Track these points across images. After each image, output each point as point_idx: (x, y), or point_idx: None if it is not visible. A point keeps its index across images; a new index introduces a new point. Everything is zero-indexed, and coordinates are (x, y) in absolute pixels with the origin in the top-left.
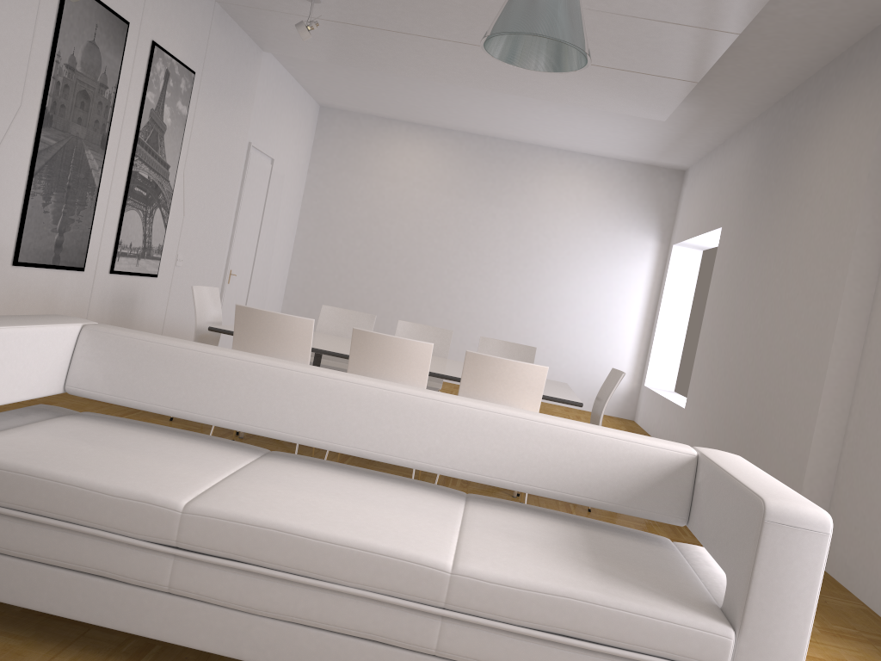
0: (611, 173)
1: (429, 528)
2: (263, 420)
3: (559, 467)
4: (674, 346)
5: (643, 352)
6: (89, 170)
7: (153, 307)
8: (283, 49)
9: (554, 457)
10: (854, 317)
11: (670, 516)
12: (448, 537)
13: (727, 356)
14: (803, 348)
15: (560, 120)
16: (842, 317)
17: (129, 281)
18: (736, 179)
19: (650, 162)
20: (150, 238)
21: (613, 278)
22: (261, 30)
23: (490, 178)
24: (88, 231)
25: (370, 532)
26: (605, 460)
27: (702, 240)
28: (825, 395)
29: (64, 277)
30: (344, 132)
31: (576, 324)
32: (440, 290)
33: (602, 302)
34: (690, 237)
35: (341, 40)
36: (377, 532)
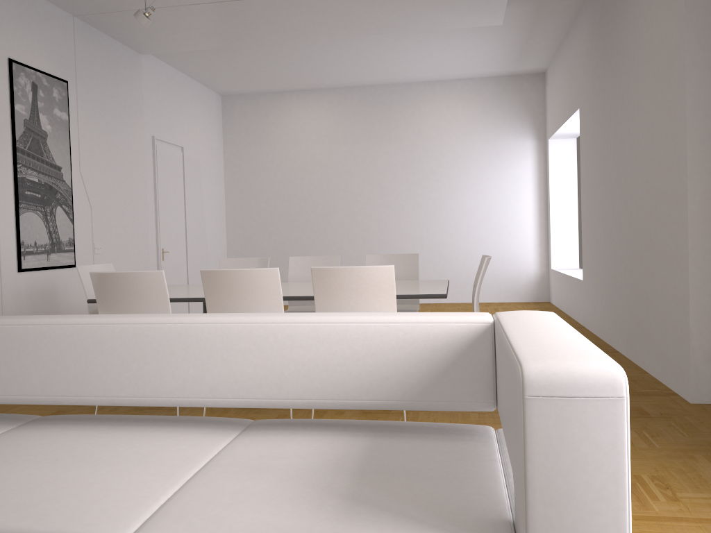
0: (480, 91)
1: (143, 484)
2: (5, 387)
3: (333, 371)
4: (570, 228)
5: (544, 240)
6: None
7: (79, 294)
8: (155, 47)
9: (325, 360)
10: (704, 147)
11: (474, 403)
12: (160, 493)
13: (605, 222)
14: (663, 193)
15: (417, 52)
16: (691, 150)
17: (44, 276)
18: (581, 61)
19: (512, 72)
20: (56, 234)
21: (502, 181)
22: (127, 34)
23: (377, 121)
24: None
25: (39, 510)
26: (384, 352)
27: (570, 127)
28: (692, 233)
29: None
30: (246, 112)
31: (479, 229)
32: (356, 226)
33: (498, 204)
34: (559, 128)
35: (193, 23)
36: (50, 508)
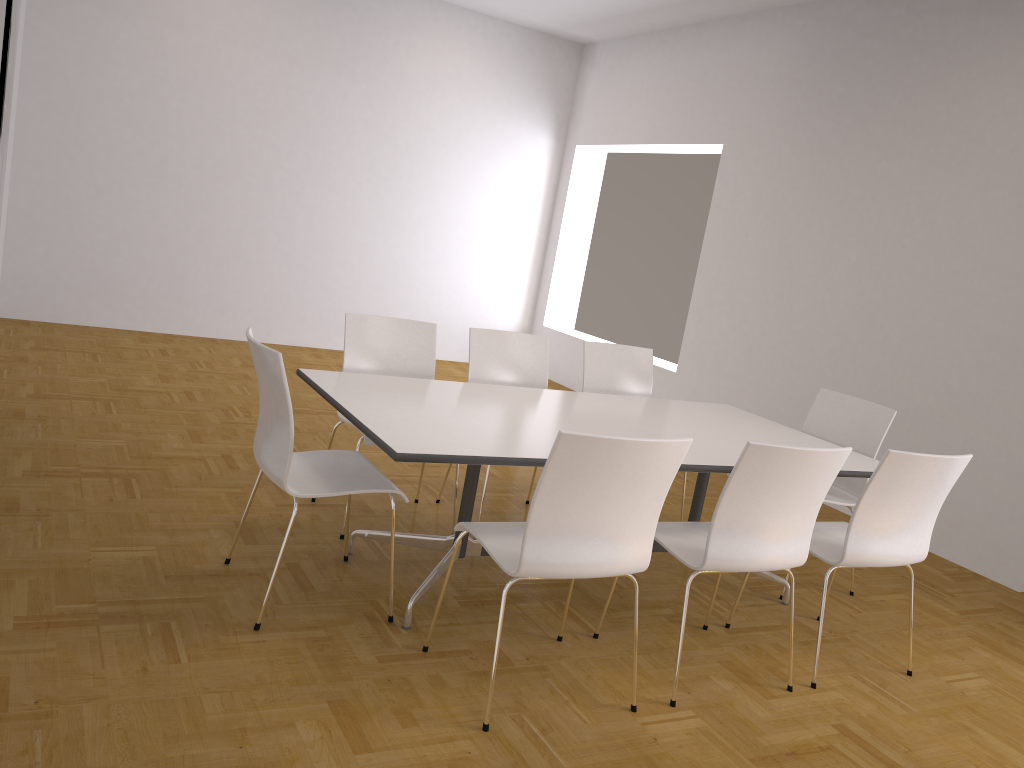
0: (499, 41)
1: None
2: None
3: None
4: (576, 274)
5: (535, 282)
6: None
7: None
8: None
9: None
10: None
11: None
12: None
13: (786, 322)
14: (1003, 341)
15: None
16: None
17: None
18: (752, 84)
19: (551, 30)
20: None
21: (501, 188)
22: None
23: (338, 36)
24: None
25: None
26: None
27: (642, 147)
28: None
29: None
30: None
31: (457, 252)
32: (271, 210)
33: (489, 220)
34: (628, 143)
35: None
36: None
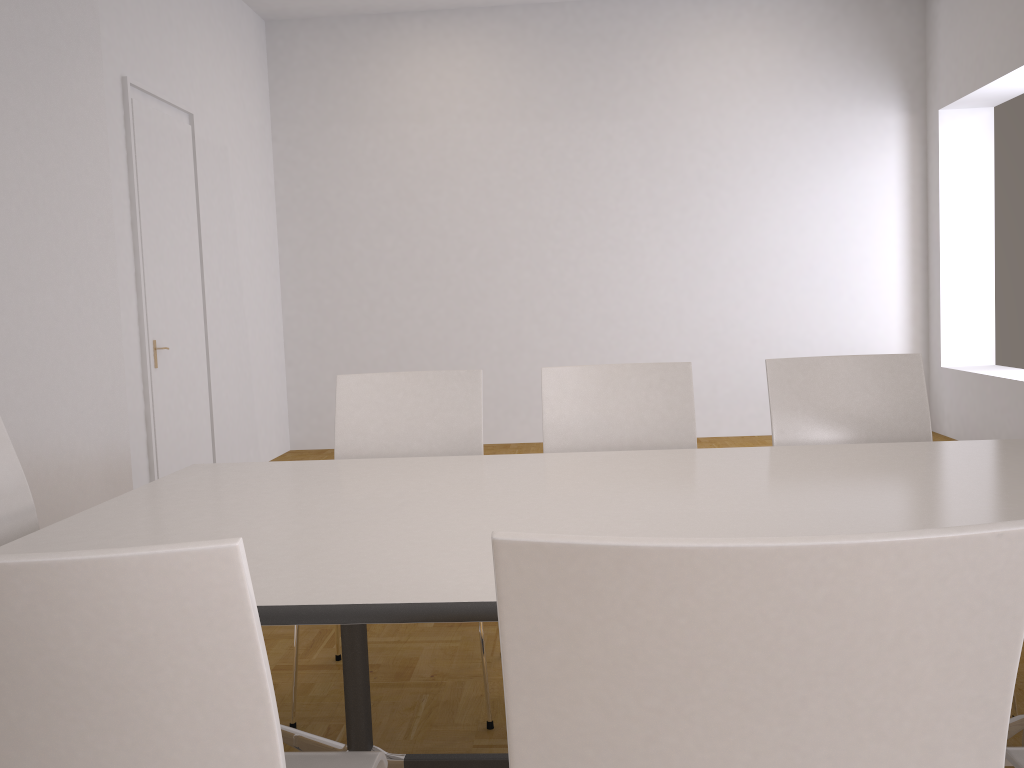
0: (796, 13)
1: None
2: None
3: None
4: (980, 286)
5: (920, 310)
6: None
7: None
8: None
9: None
10: None
11: None
12: None
13: None
14: None
15: None
16: None
17: None
18: None
19: None
20: None
21: (840, 196)
22: None
23: (588, 74)
24: None
25: None
26: None
27: None
28: None
29: None
30: (317, 56)
31: (793, 291)
32: (548, 288)
33: (831, 241)
34: (999, 76)
35: None
36: None
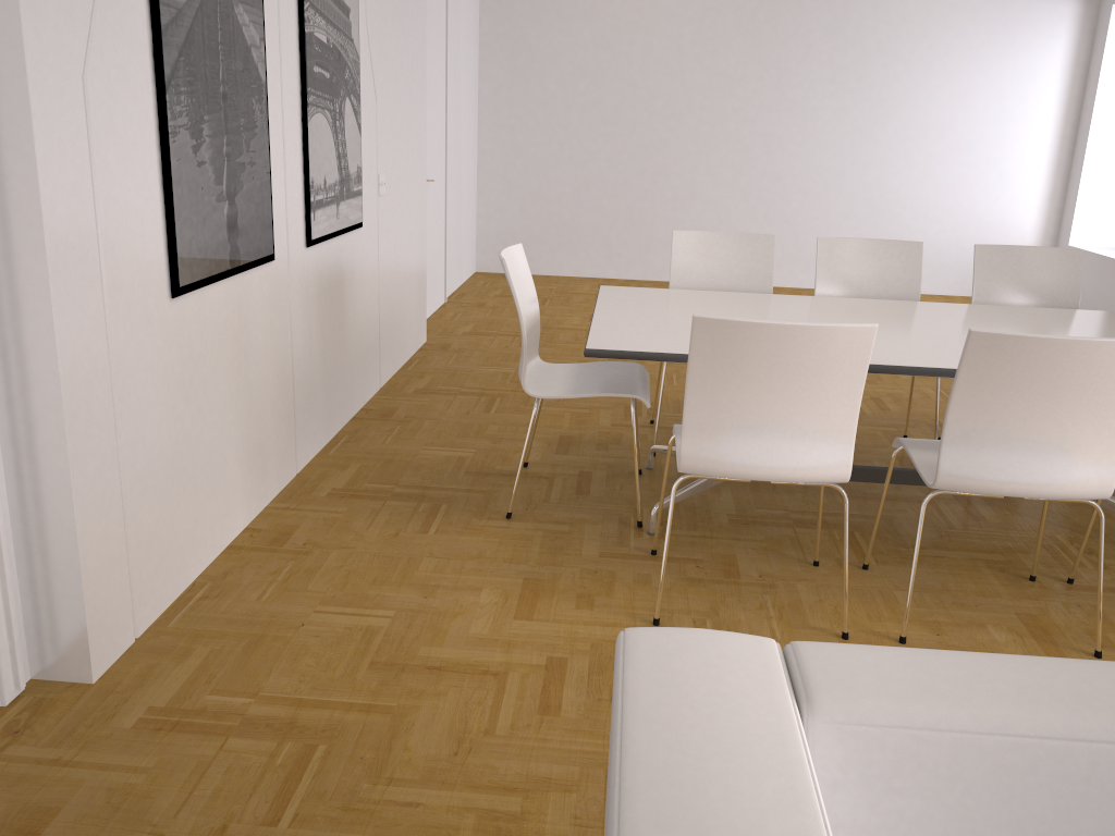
0: None
1: None
2: None
3: None
4: None
5: (1058, 192)
6: (248, 50)
7: (364, 281)
8: None
9: None
10: None
11: None
12: None
13: None
14: None
15: None
16: None
17: (331, 250)
18: None
19: None
20: (345, 160)
21: (1005, 78)
22: None
23: None
24: (267, 180)
25: None
26: None
27: None
28: None
29: (249, 284)
30: None
31: (947, 164)
32: (724, 143)
33: (989, 121)
34: None
35: None
36: None
